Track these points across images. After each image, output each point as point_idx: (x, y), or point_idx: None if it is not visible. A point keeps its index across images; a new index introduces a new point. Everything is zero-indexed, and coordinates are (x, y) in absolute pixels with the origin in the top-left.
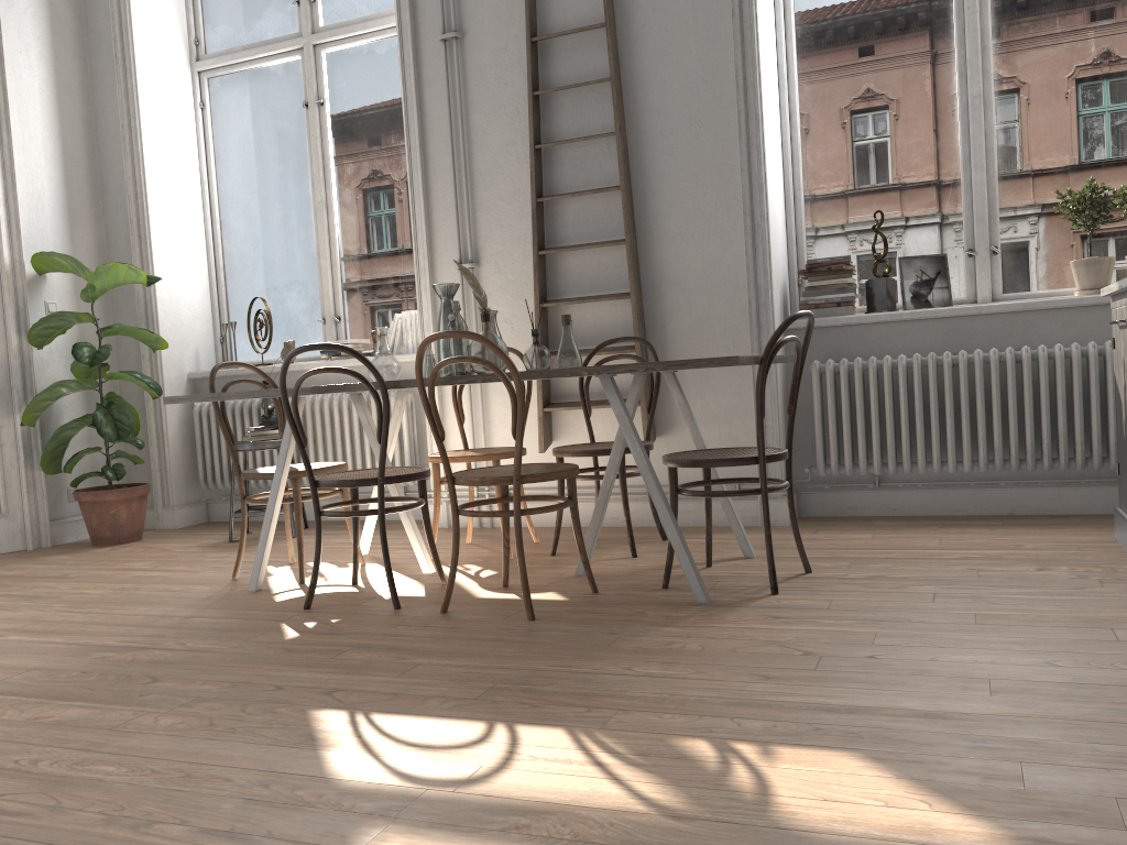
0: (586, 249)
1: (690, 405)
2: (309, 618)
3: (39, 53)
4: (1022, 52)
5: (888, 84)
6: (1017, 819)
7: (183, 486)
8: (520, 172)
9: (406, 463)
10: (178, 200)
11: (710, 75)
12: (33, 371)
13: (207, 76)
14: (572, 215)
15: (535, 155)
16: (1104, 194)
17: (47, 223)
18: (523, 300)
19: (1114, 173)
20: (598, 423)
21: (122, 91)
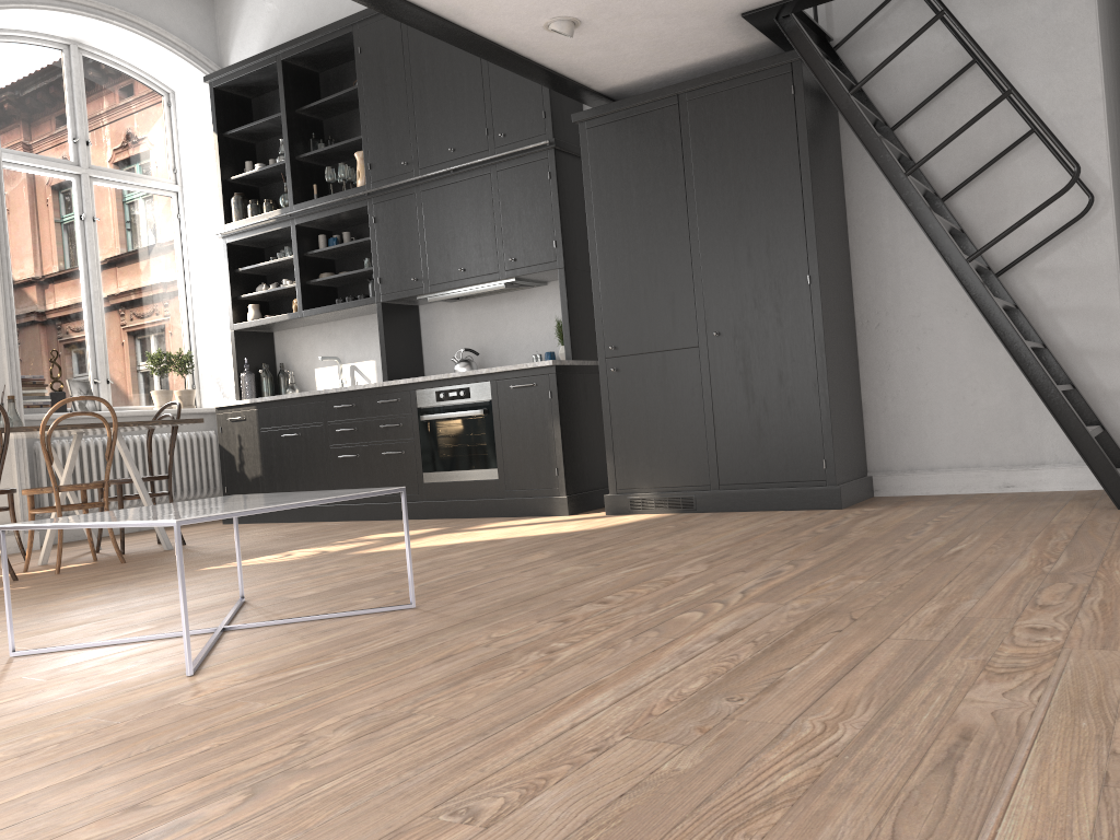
0: None
1: None
2: None
3: None
4: (115, 273)
5: (44, 271)
6: (433, 527)
7: None
8: None
9: None
10: None
11: None
12: None
13: None
14: None
15: None
16: (171, 357)
17: None
18: None
19: (159, 347)
20: None
21: None
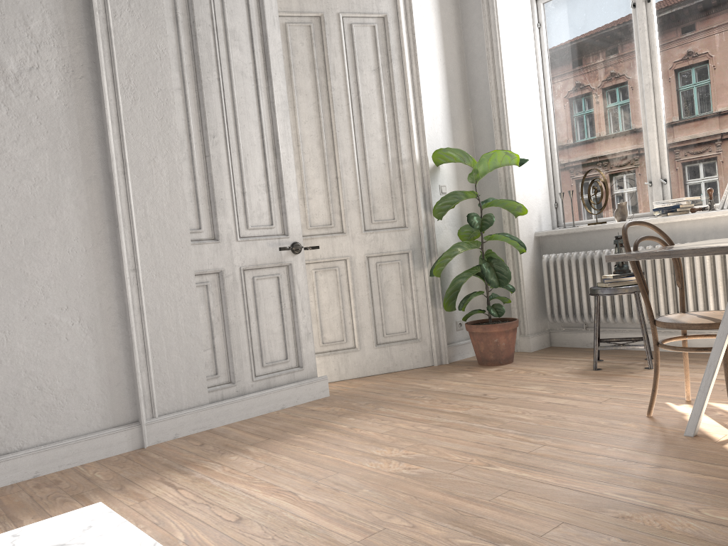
0: None
1: None
2: None
3: (430, 5)
4: None
5: None
6: None
7: (533, 319)
8: None
9: None
10: (525, 101)
11: None
12: (434, 236)
13: (542, 1)
14: None
15: None
16: None
17: (439, 128)
18: None
19: None
20: None
21: (486, 23)
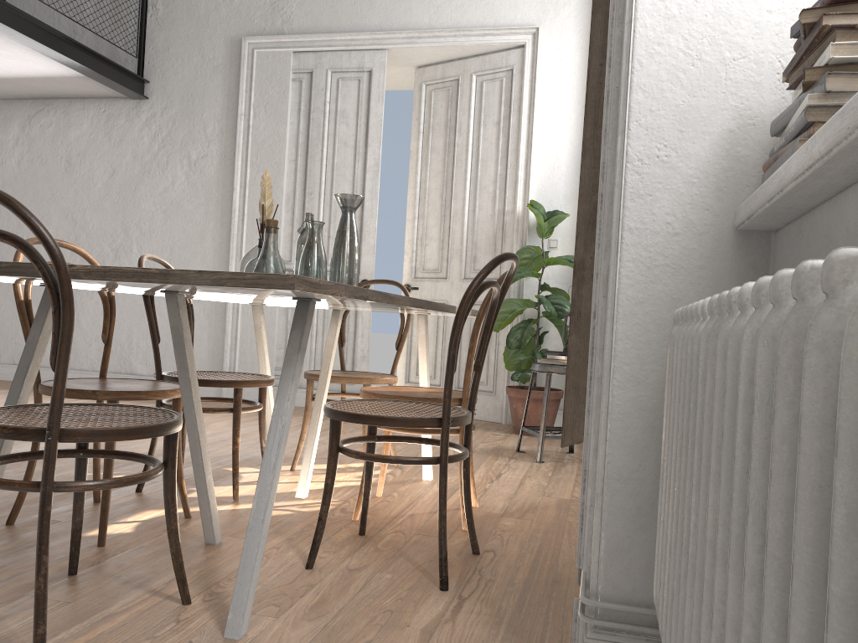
0: None
1: None
2: None
3: (575, 44)
4: None
5: None
6: None
7: None
8: None
9: None
10: None
11: None
12: (522, 291)
13: None
14: None
15: None
16: None
17: (561, 178)
18: None
19: None
20: None
21: None
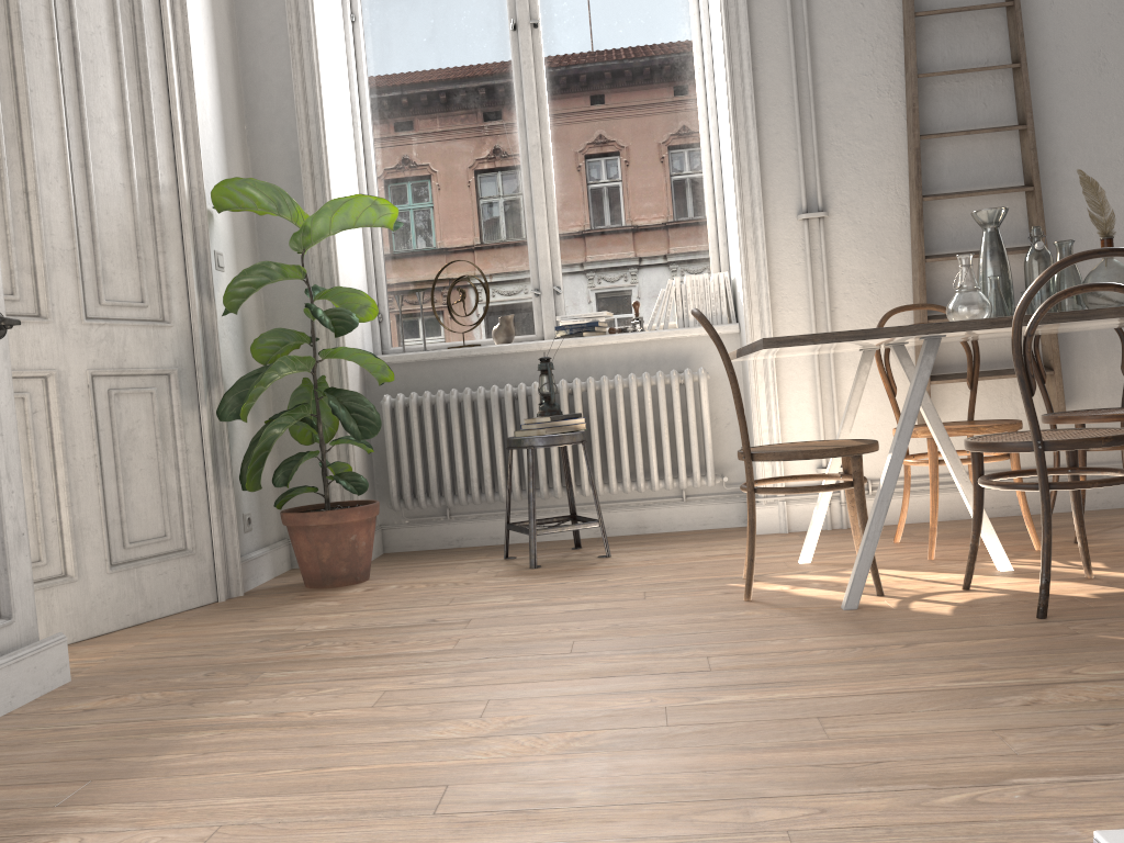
0: (965, 197)
1: (1094, 373)
2: (1106, 627)
3: None
4: None
5: None
6: None
7: None
8: (880, 107)
9: (709, 459)
10: (341, 134)
11: (1116, 8)
12: (218, 346)
13: None
14: (948, 158)
15: (916, 86)
16: None
17: (210, 144)
18: (885, 257)
19: None
20: (981, 397)
21: None
